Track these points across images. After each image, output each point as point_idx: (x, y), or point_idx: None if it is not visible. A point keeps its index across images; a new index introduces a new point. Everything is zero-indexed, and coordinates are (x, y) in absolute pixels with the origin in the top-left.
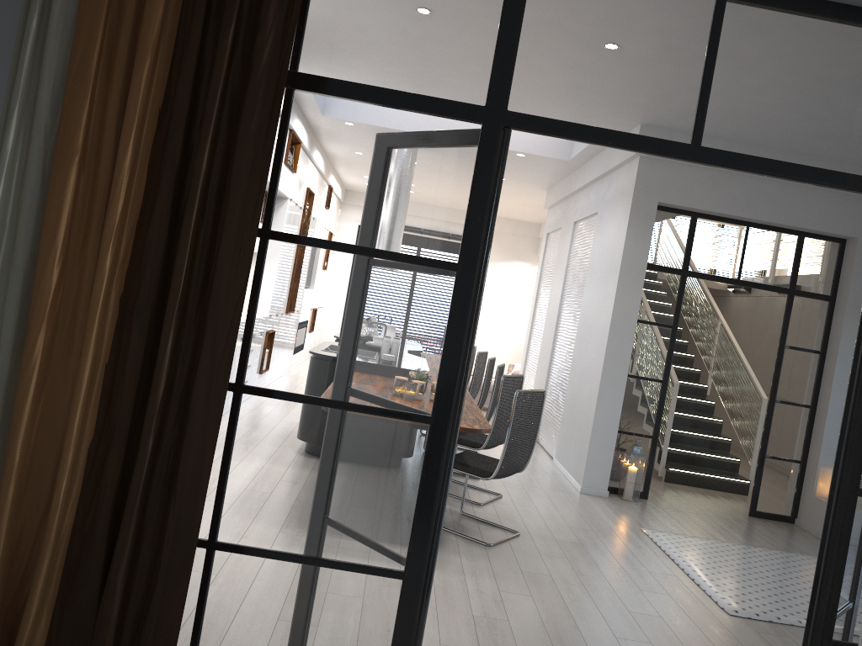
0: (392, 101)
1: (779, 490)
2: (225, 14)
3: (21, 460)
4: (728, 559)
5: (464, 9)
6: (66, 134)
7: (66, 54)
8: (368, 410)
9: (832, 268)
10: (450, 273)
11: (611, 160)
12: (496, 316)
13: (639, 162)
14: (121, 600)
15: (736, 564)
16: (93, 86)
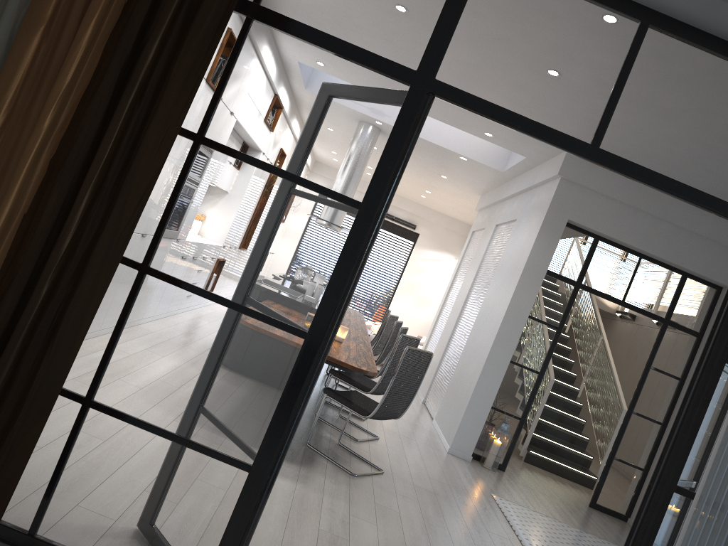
0: (336, 48)
1: (620, 490)
2: None
3: None
4: (560, 537)
5: None
6: (37, 4)
7: None
8: (253, 314)
9: (706, 310)
10: (353, 210)
11: (537, 177)
12: (417, 294)
13: (559, 182)
14: None
15: (565, 543)
16: None
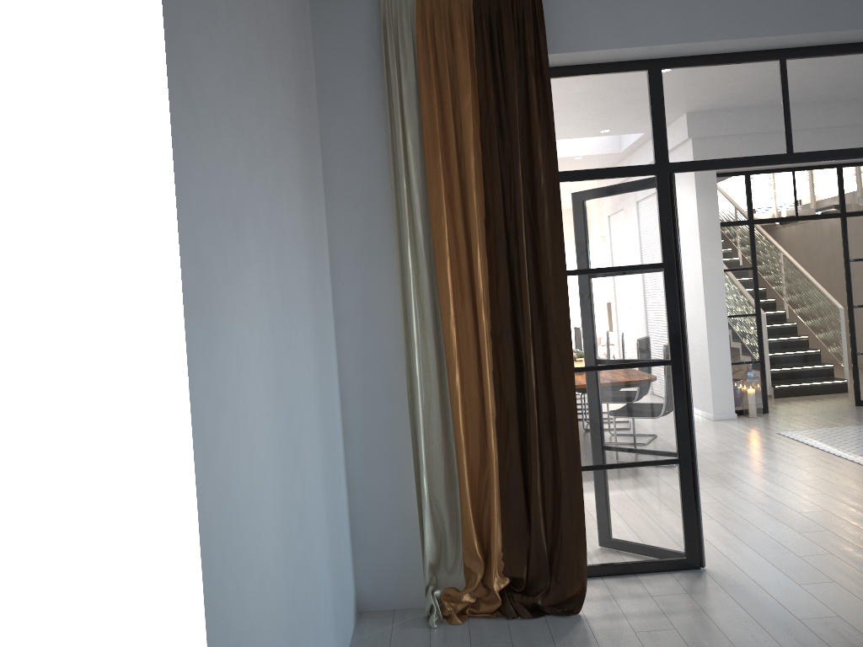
0: (598, 175)
1: None
2: (514, 157)
3: (464, 436)
4: (854, 436)
5: (627, 109)
6: (439, 247)
7: (423, 202)
8: (631, 365)
9: None
10: (659, 270)
11: None
12: None
13: None
14: (542, 500)
15: (862, 438)
16: (446, 216)
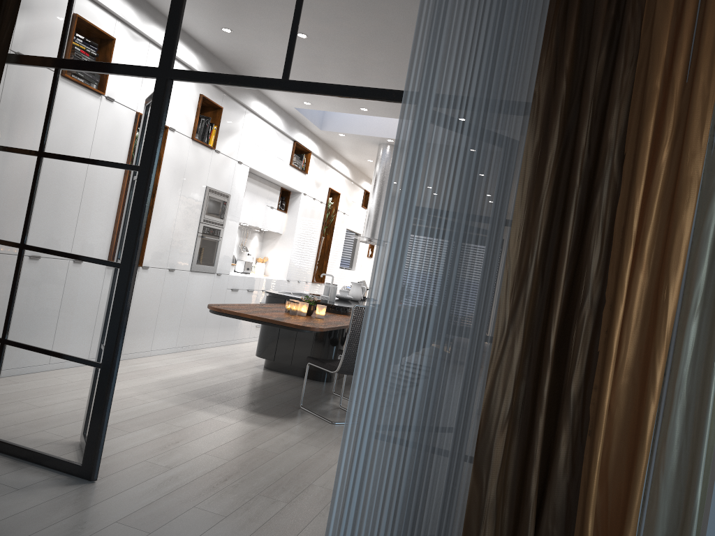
0: (108, 69)
1: None
2: None
3: None
4: None
5: (150, 10)
6: None
7: None
8: (87, 259)
9: None
10: (136, 173)
11: None
12: None
13: None
14: None
15: None
16: None
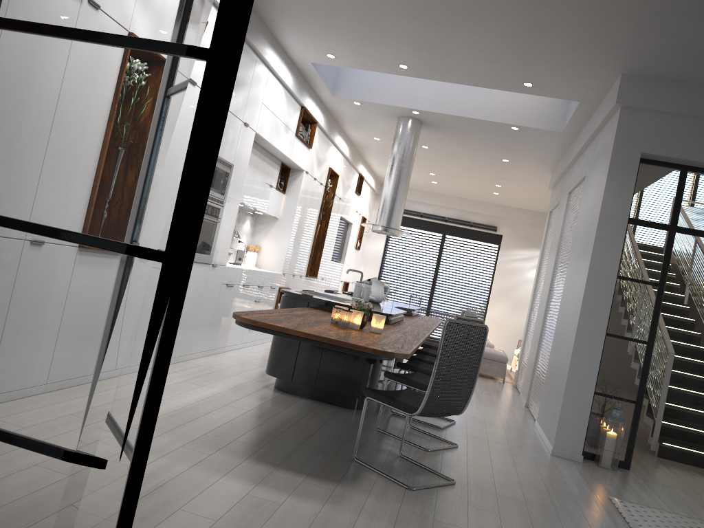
0: None
1: None
2: None
3: None
4: None
5: None
6: None
7: None
8: (85, 239)
9: None
10: (199, 62)
11: (597, 120)
12: (512, 298)
13: (620, 113)
14: None
15: None
16: None
